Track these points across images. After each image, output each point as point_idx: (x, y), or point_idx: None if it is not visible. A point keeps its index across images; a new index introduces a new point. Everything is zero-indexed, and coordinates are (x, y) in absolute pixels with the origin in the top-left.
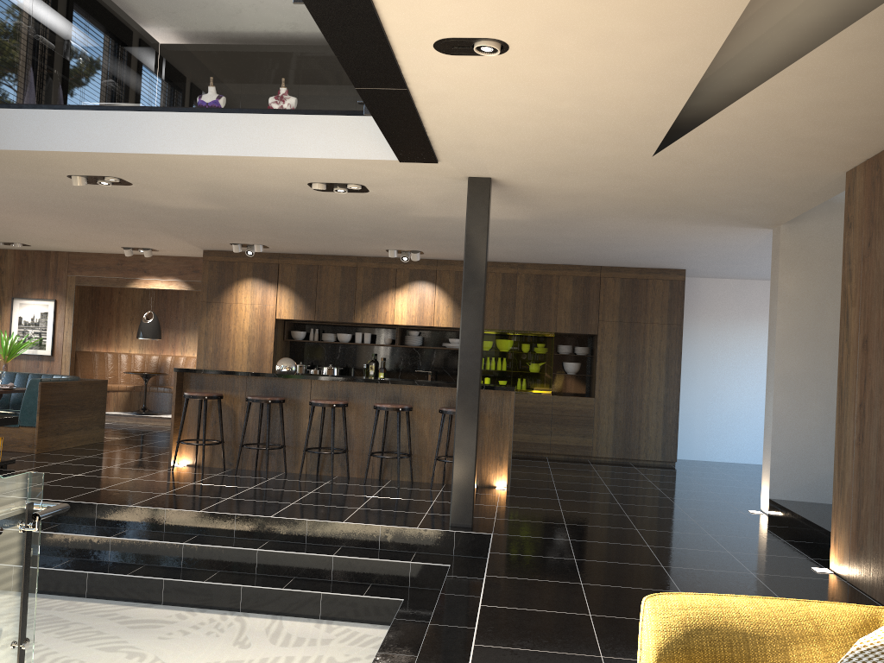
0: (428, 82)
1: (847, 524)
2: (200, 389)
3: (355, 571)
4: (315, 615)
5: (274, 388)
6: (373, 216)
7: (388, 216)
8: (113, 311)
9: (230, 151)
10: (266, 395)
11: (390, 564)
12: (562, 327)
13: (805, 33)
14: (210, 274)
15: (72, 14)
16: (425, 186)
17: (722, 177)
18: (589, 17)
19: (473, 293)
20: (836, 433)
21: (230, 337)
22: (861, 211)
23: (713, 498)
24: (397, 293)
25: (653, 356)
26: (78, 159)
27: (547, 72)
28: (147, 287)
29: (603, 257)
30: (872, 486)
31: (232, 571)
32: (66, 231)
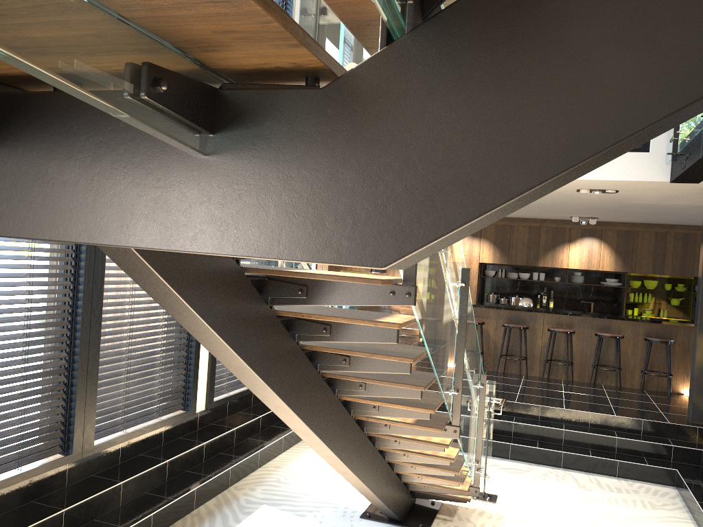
0: None
1: None
2: None
3: (632, 448)
4: (613, 474)
5: (516, 317)
6: (595, 202)
7: (607, 202)
8: None
9: None
10: (511, 322)
11: (658, 445)
12: None
13: None
14: None
15: None
16: (665, 191)
17: None
18: None
19: None
20: None
21: None
22: None
23: None
24: (571, 245)
25: None
26: None
27: None
28: None
29: None
30: None
31: (546, 442)
32: None
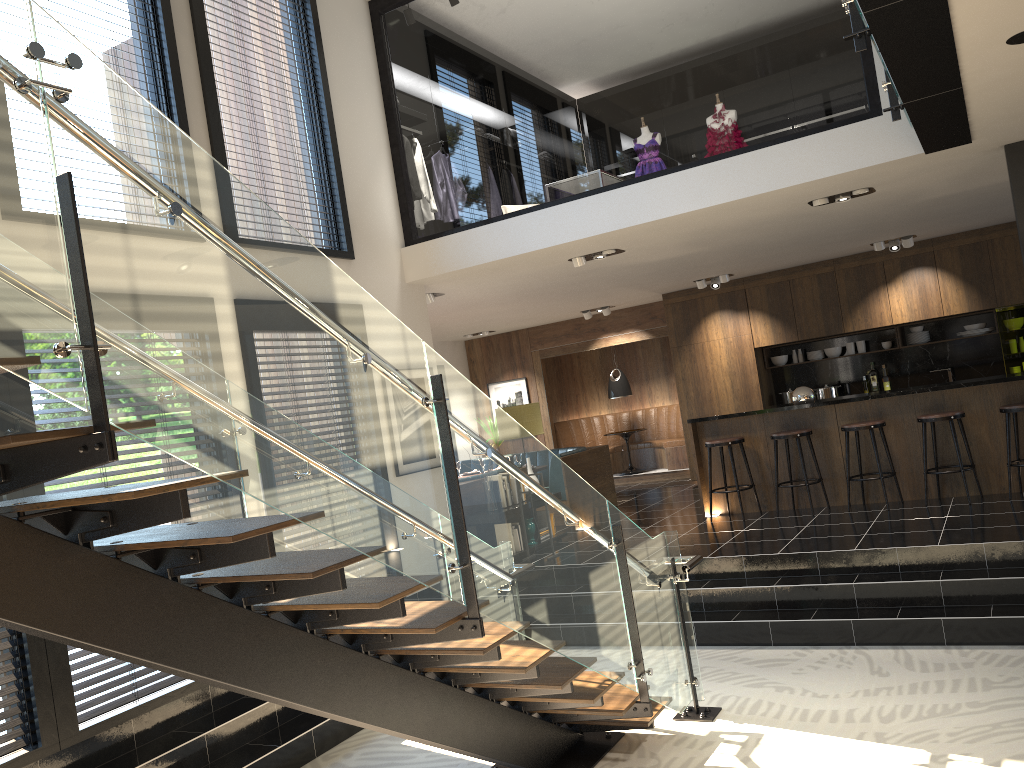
0: (987, 73)
1: None
2: (716, 436)
3: (969, 594)
4: (939, 642)
5: (794, 420)
6: (869, 214)
7: (887, 209)
8: (576, 376)
9: (735, 195)
10: (787, 430)
11: (1010, 581)
12: None
13: None
14: (674, 318)
15: (441, 90)
16: (945, 169)
17: None
18: None
19: None
20: None
21: (709, 377)
22: None
23: None
24: (889, 288)
25: None
26: (586, 242)
27: None
28: (608, 345)
29: None
30: None
31: (831, 608)
32: (536, 310)
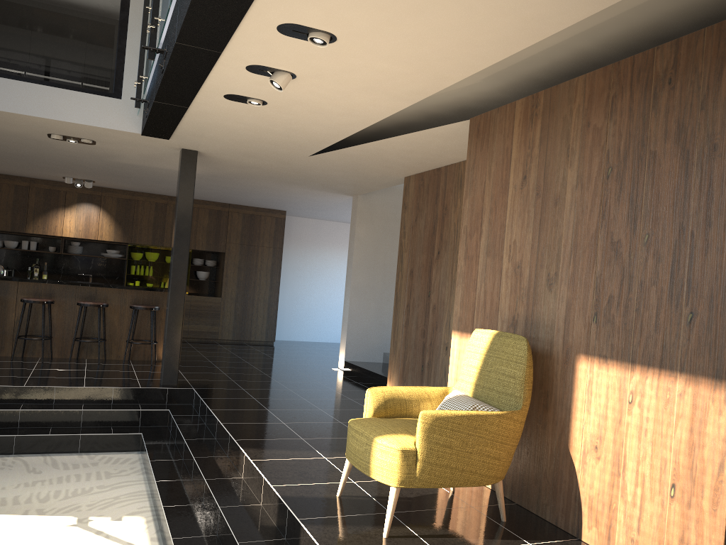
0: (204, 107)
1: (397, 369)
2: None
3: (99, 419)
4: (75, 451)
5: None
6: (79, 157)
7: (92, 158)
8: None
9: (1, 107)
10: None
11: (126, 412)
12: (200, 246)
13: (402, 113)
14: None
15: None
16: (143, 148)
17: (340, 170)
18: (318, 103)
19: (183, 228)
20: (393, 321)
21: None
22: (412, 201)
23: (309, 363)
24: (66, 211)
25: (263, 269)
26: None
27: (279, 116)
28: None
29: (235, 199)
30: (412, 348)
31: None
32: None
